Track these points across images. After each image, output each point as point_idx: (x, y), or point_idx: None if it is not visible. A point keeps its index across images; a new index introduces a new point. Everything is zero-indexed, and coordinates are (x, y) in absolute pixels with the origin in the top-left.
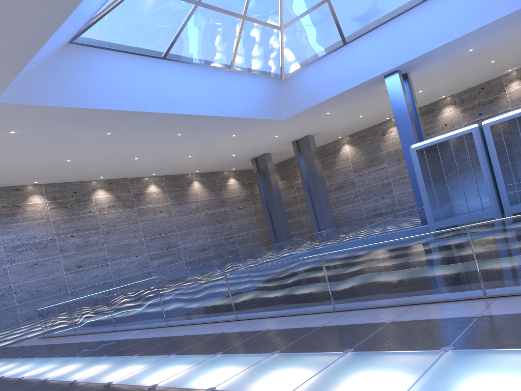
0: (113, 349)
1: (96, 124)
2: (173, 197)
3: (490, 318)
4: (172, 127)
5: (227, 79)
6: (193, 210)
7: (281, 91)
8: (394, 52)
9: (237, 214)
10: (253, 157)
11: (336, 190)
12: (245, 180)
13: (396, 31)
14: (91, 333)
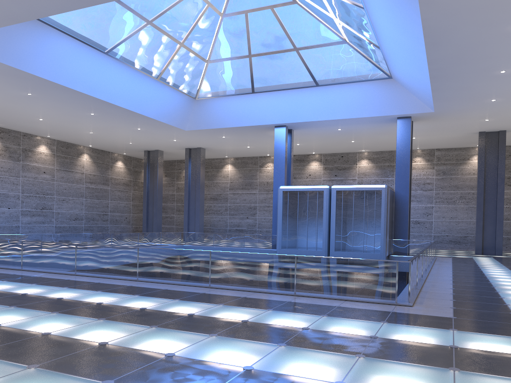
0: (37, 281)
1: (24, 84)
2: (61, 163)
3: (293, 303)
4: (89, 106)
5: (152, 85)
6: (76, 180)
7: (192, 108)
8: (287, 112)
9: (116, 195)
10: (147, 149)
11: (210, 200)
12: (132, 167)
13: (292, 98)
14: None
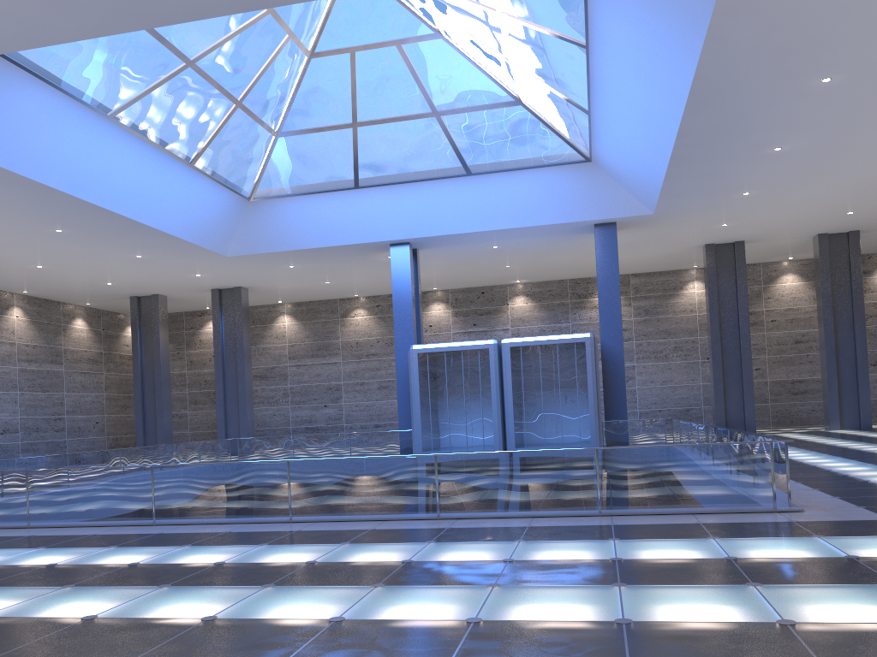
0: (107, 542)
1: None
2: None
3: (625, 526)
4: (60, 216)
5: (181, 176)
6: (1, 357)
7: (242, 217)
8: (414, 220)
9: (76, 382)
10: (137, 294)
11: (254, 379)
12: (101, 328)
13: (424, 196)
14: None
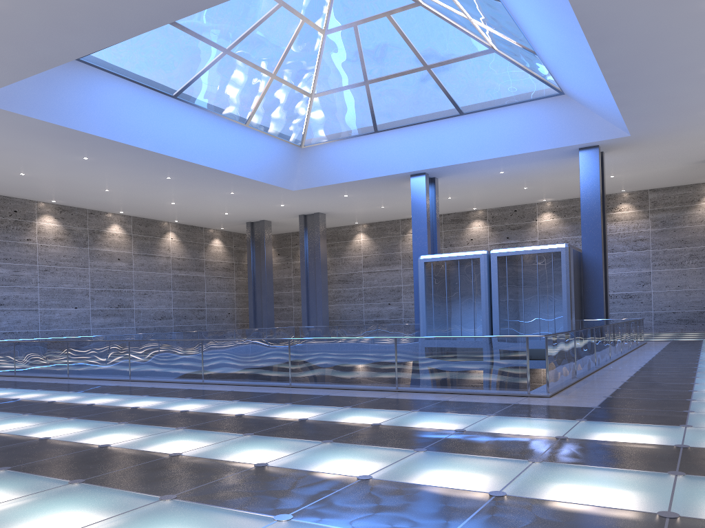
0: (77, 388)
1: (76, 146)
2: (139, 246)
3: (386, 399)
4: (163, 168)
5: (240, 133)
6: (160, 267)
7: (298, 160)
8: (424, 155)
9: (214, 284)
10: (250, 220)
11: (338, 283)
12: (233, 246)
13: (429, 134)
14: (37, 377)
